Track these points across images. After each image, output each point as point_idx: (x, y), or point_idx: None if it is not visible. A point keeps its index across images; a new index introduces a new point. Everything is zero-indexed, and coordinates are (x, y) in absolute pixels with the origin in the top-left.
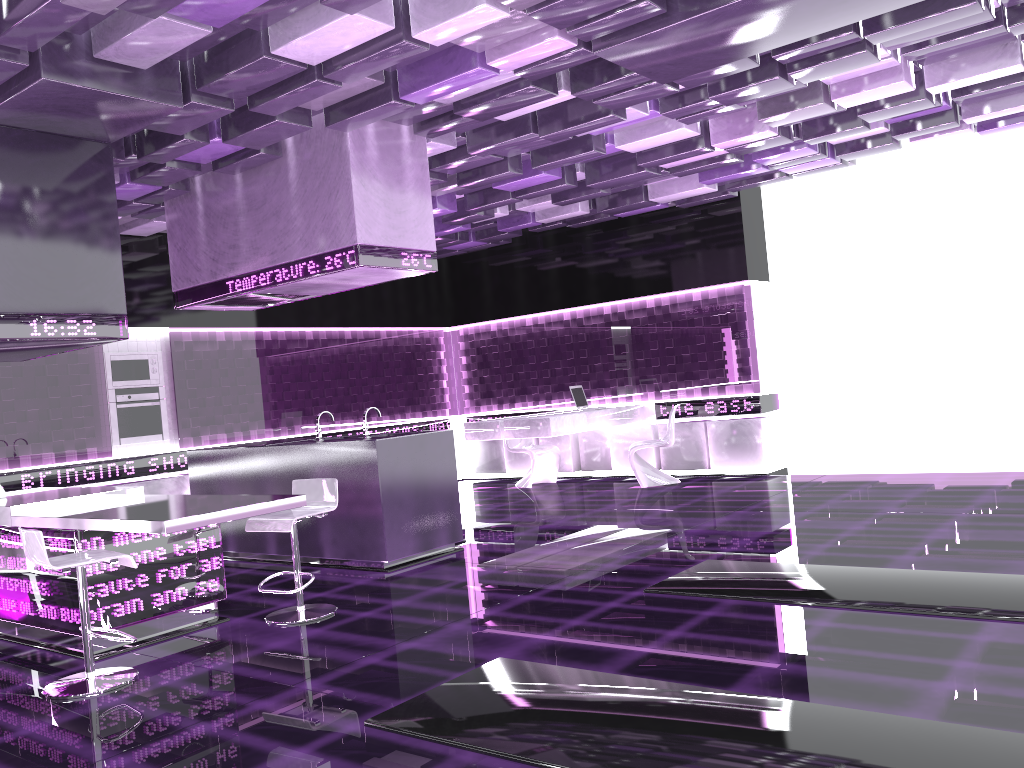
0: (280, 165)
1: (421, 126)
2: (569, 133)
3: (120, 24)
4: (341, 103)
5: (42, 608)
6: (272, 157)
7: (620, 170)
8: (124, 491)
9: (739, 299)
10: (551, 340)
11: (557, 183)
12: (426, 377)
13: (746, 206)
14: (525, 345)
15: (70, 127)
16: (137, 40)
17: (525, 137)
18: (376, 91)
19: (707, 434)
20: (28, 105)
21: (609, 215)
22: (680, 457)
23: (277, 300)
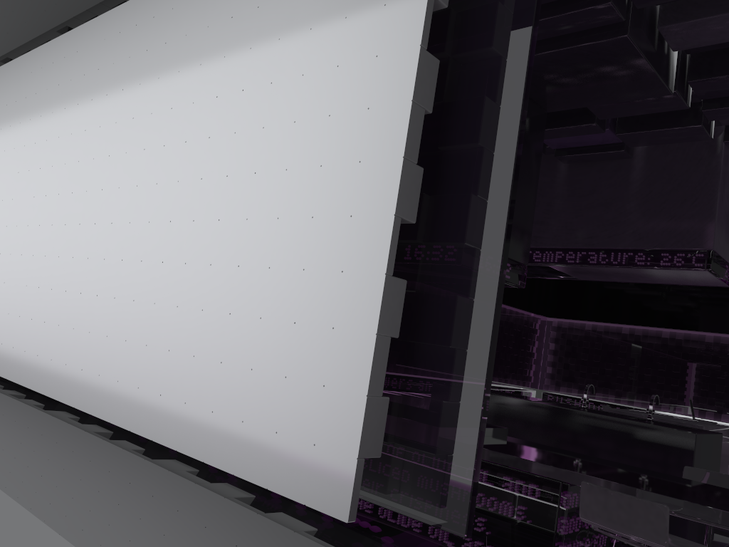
0: (621, 164)
1: None
2: None
3: (719, 1)
4: None
5: (473, 544)
6: (624, 156)
7: None
8: (498, 430)
9: None
10: (647, 350)
11: None
12: (526, 353)
13: None
14: (619, 348)
15: (547, 89)
16: (727, 20)
17: None
18: None
19: None
20: (560, 60)
21: None
22: None
23: (535, 274)
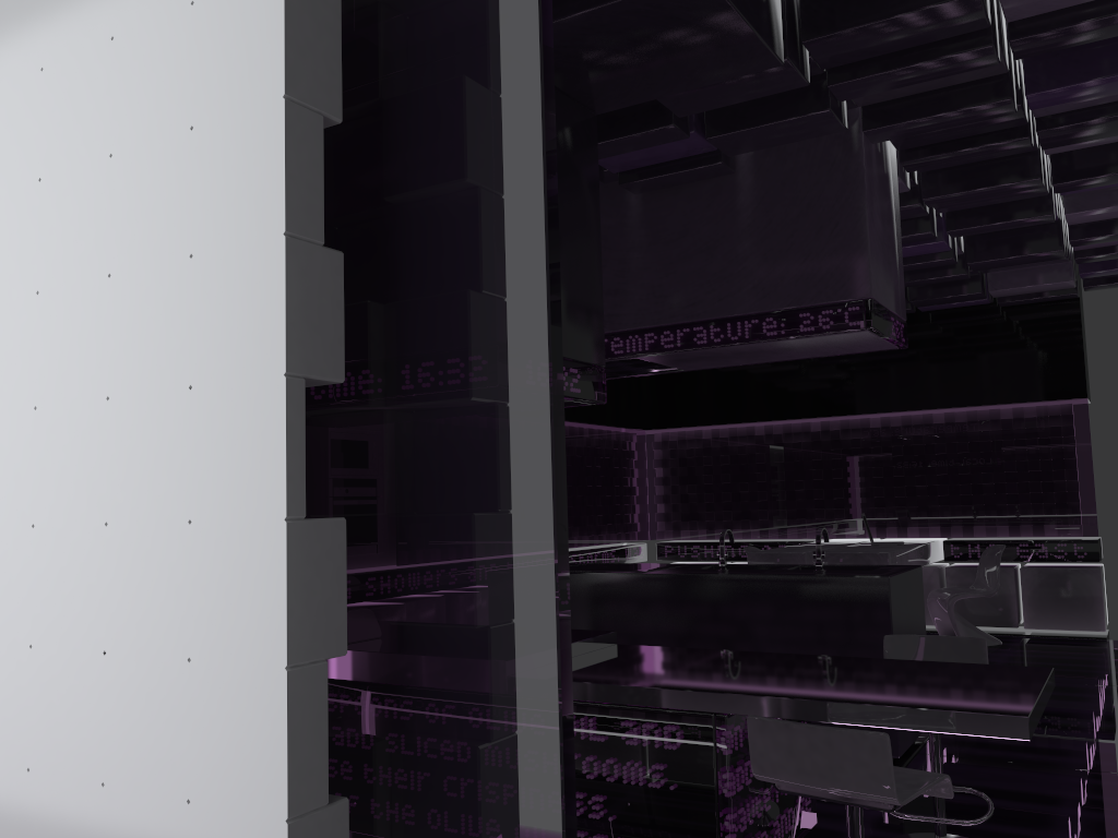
0: (721, 185)
1: (915, 153)
2: (1094, 183)
3: None
4: (900, 99)
5: None
6: (723, 171)
7: (1022, 247)
8: (601, 638)
9: (1072, 420)
10: (794, 455)
11: (939, 256)
12: (624, 490)
13: (1081, 310)
14: (755, 459)
15: (592, 77)
16: None
17: (1022, 184)
18: (976, 84)
19: (1015, 583)
20: (604, 24)
21: (911, 307)
22: (977, 610)
23: (618, 372)
